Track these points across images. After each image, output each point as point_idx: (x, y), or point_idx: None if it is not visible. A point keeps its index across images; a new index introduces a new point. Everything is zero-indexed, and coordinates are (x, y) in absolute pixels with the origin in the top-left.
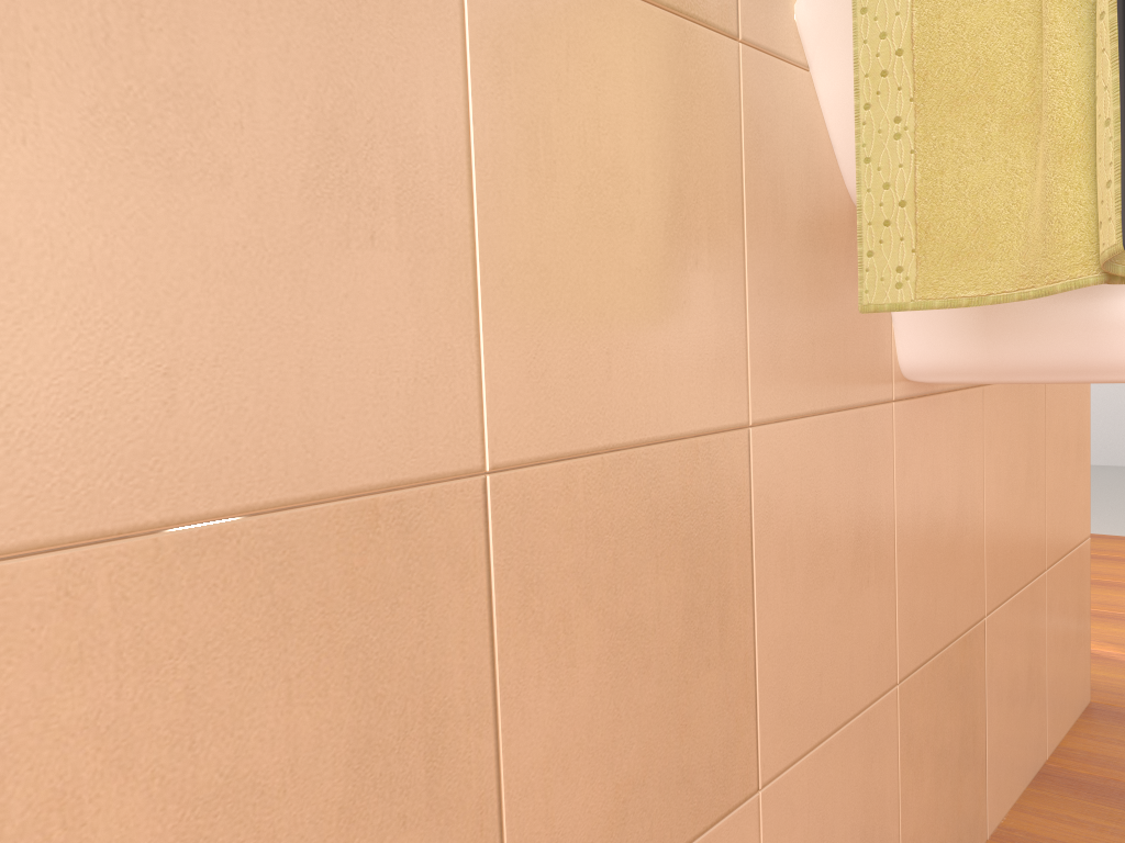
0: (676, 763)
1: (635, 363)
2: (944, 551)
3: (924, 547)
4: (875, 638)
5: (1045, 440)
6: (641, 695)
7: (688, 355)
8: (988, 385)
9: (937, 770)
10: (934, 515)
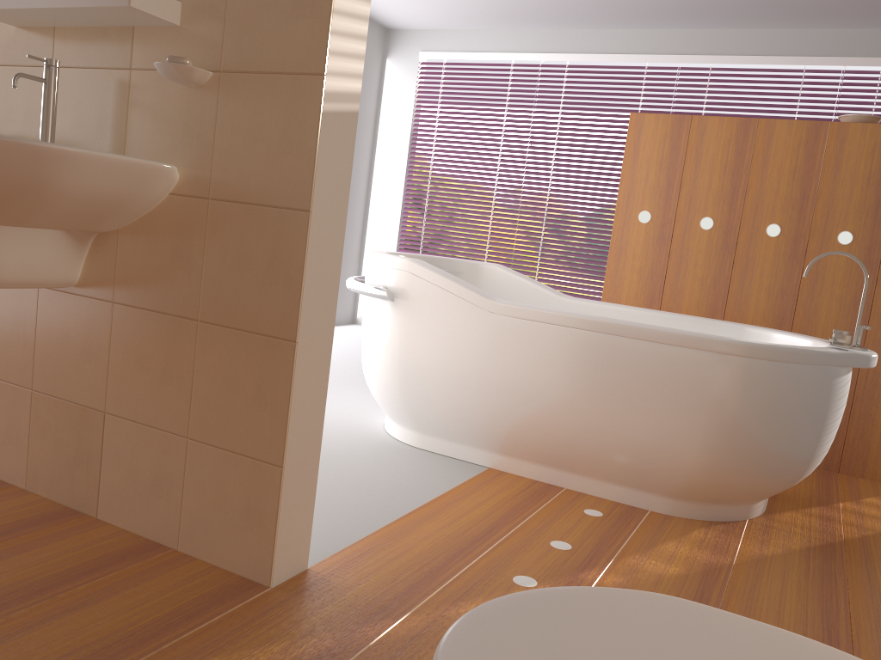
0: None
1: None
2: (69, 360)
3: (54, 350)
4: (20, 364)
5: (194, 360)
6: None
7: None
8: (118, 304)
9: (56, 445)
10: (63, 341)
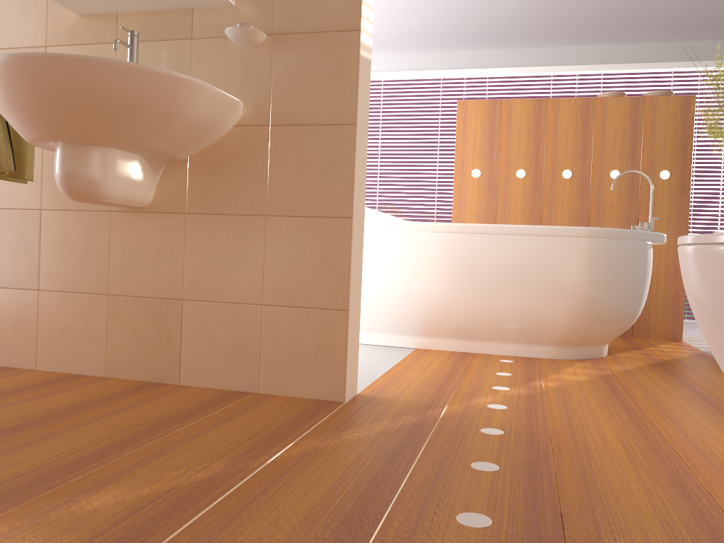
0: (12, 271)
1: (8, 194)
2: (145, 265)
3: (130, 259)
4: (95, 276)
5: (264, 245)
6: (4, 254)
7: (22, 193)
8: (191, 214)
9: (135, 335)
10: (138, 251)
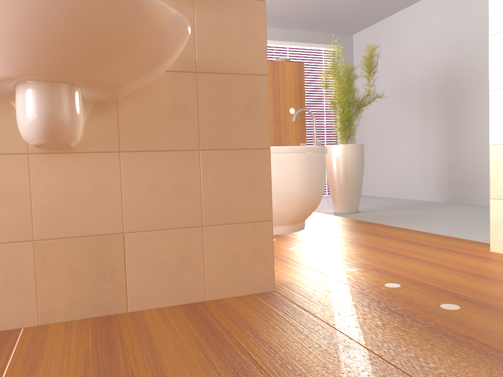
0: None
1: None
2: (78, 205)
3: (58, 201)
4: (14, 223)
5: (200, 176)
6: None
7: None
8: (125, 152)
9: (72, 275)
10: (67, 192)
